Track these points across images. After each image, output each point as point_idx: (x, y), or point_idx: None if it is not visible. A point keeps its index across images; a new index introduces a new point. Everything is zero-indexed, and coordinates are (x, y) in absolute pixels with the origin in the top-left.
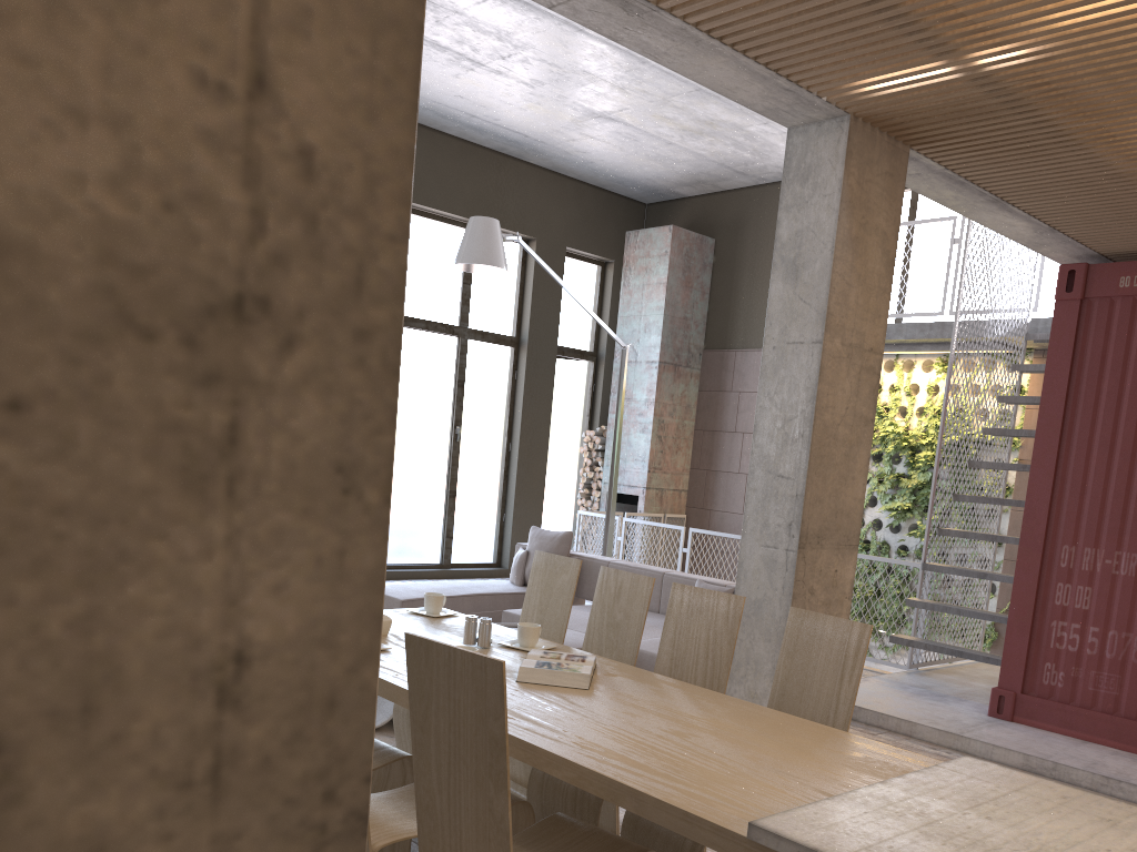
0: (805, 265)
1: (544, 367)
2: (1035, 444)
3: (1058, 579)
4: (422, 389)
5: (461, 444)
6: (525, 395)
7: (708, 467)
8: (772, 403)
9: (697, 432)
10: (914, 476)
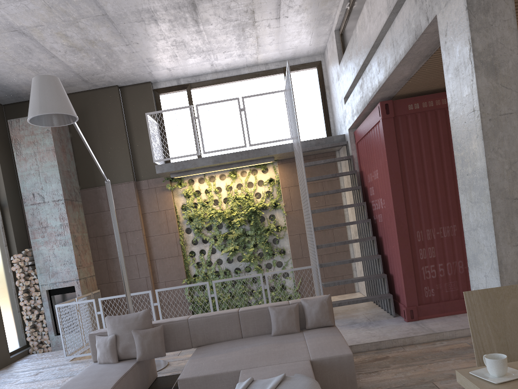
0: (501, 65)
1: None
2: (391, 187)
3: (419, 247)
4: None
5: None
6: None
7: (107, 257)
8: (498, 155)
9: (91, 238)
10: (233, 232)
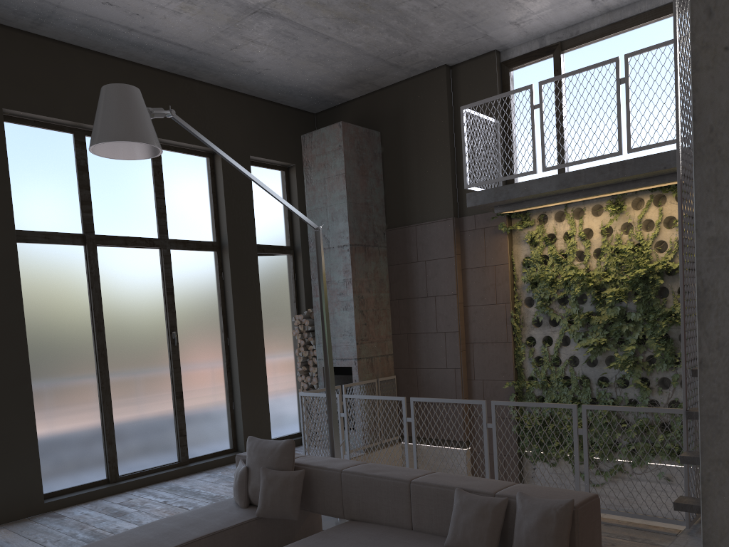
0: None
1: (248, 265)
2: None
3: None
4: (131, 303)
5: (180, 347)
6: (234, 293)
7: (408, 331)
8: None
9: (393, 301)
10: (603, 312)
